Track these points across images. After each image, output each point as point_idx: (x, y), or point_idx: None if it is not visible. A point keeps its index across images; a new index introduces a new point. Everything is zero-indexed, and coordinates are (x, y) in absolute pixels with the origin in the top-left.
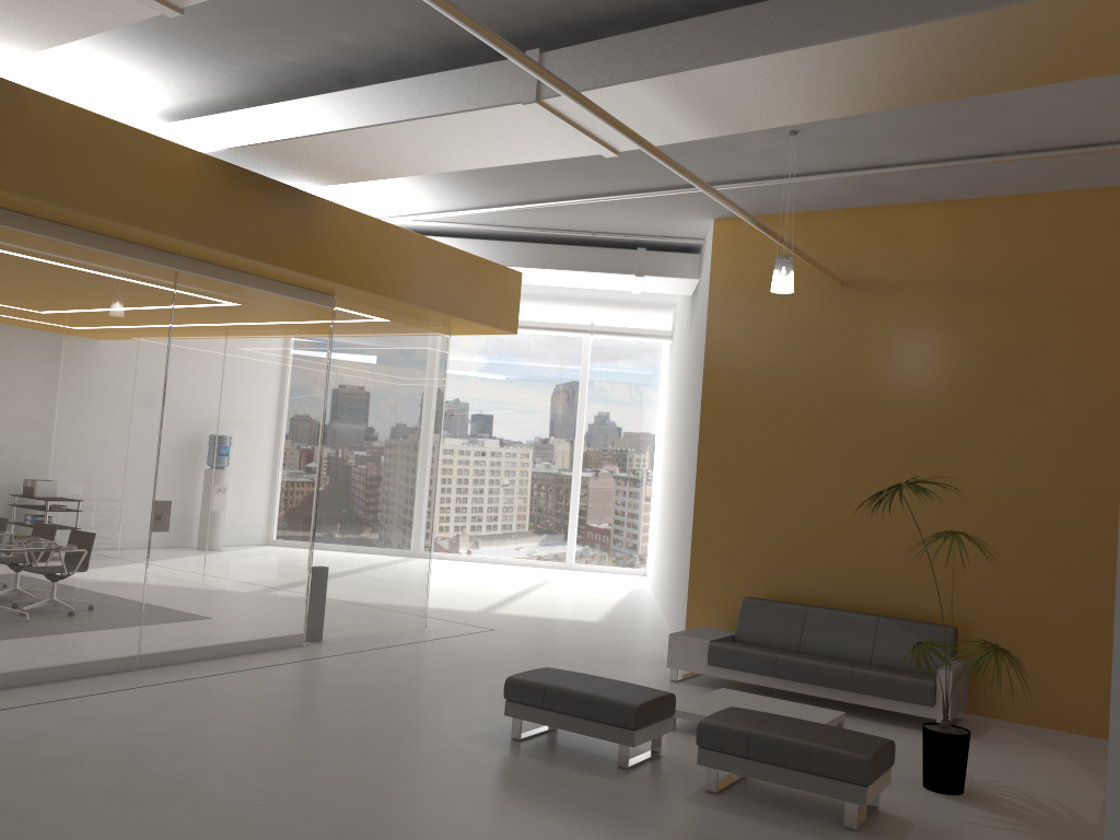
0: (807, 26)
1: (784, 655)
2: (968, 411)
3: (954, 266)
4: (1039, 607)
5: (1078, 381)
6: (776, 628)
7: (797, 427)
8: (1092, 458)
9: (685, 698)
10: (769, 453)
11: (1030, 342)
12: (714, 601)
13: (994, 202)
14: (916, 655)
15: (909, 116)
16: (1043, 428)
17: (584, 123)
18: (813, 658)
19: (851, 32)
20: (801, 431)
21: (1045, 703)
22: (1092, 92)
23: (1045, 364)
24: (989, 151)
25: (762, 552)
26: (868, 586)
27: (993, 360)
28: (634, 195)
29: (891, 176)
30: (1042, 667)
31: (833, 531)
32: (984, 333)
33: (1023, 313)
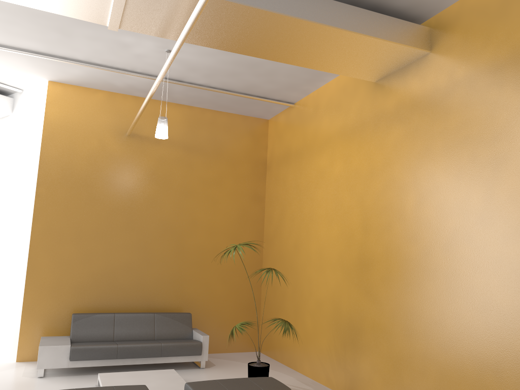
0: (306, 10)
1: (122, 344)
2: (190, 207)
3: (185, 137)
4: (218, 298)
5: (234, 196)
6: (97, 329)
7: (101, 211)
8: (239, 230)
9: (70, 386)
10: (83, 226)
11: (216, 177)
12: (42, 319)
13: (203, 111)
14: (231, 331)
15: (227, 63)
16: (221, 216)
17: (133, 3)
18: (138, 343)
19: (326, 22)
20: (103, 214)
21: (220, 342)
22: (297, 78)
23: (222, 188)
24: (231, 89)
25: (77, 285)
26: (140, 298)
27: (201, 184)
28: (21, 51)
29: (177, 87)
30: (219, 325)
31: (121, 269)
32: (198, 170)
33: (214, 164)
